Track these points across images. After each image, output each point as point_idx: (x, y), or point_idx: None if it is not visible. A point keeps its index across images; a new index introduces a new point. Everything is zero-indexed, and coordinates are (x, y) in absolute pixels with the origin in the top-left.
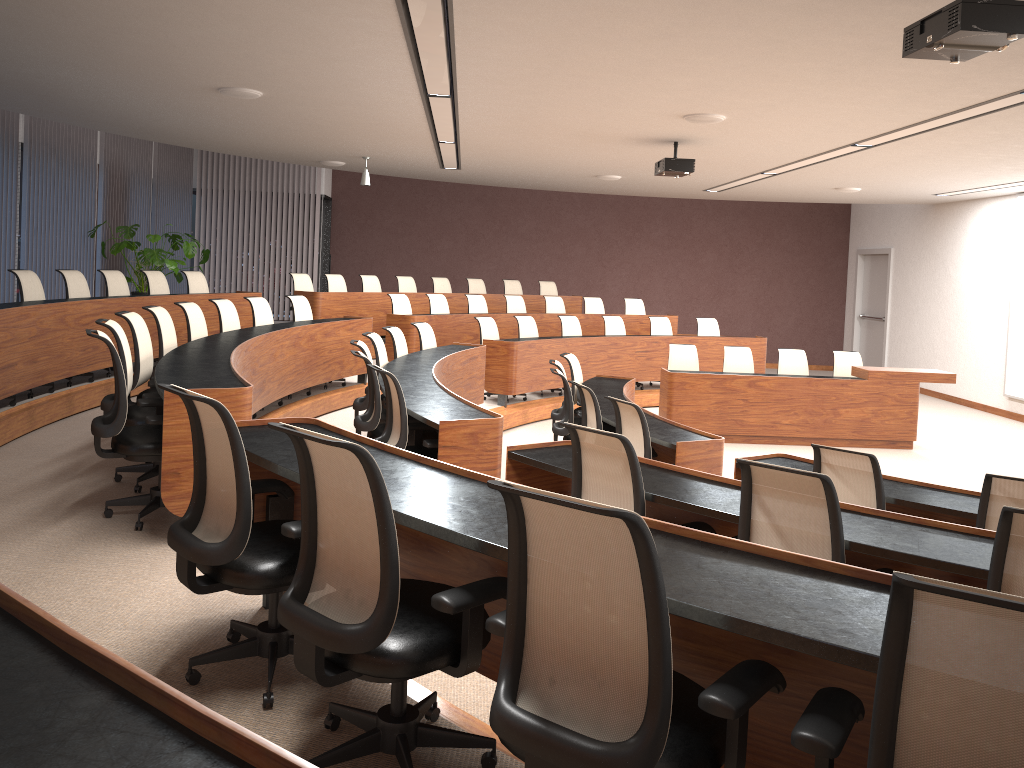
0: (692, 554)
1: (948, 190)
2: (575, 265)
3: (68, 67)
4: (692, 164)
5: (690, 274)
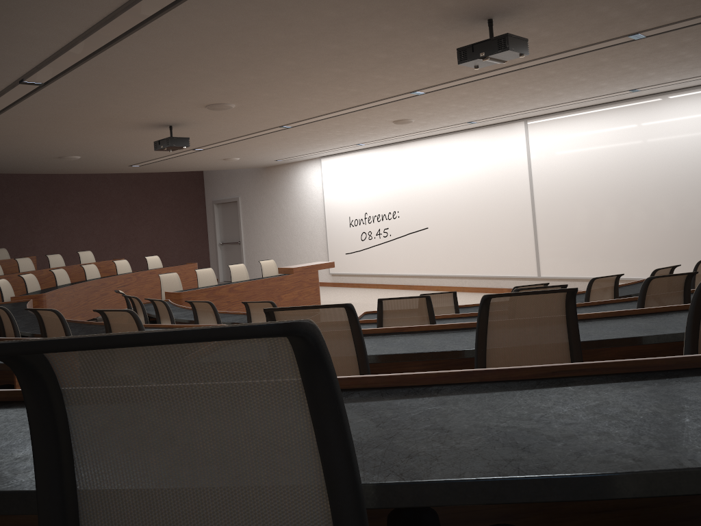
0: (665, 317)
1: (287, 157)
2: (7, 234)
3: None
4: (188, 141)
5: (103, 230)
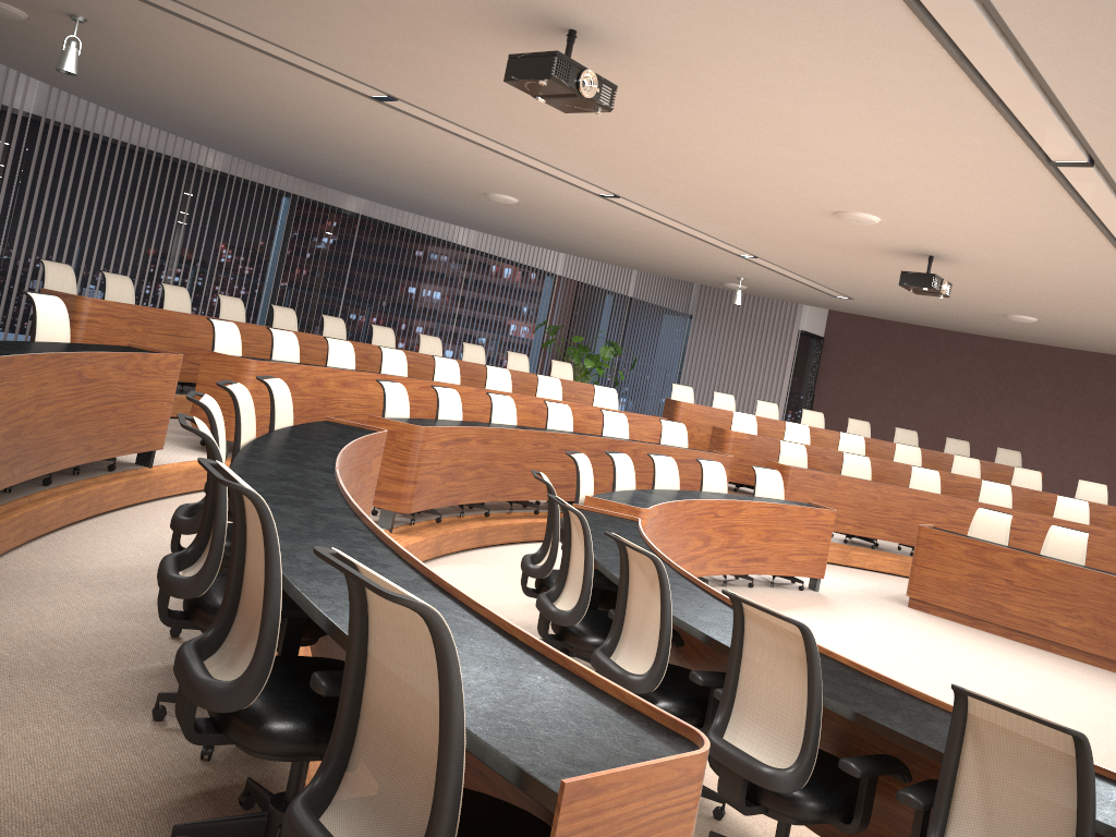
0: (0, 353)
1: None
2: (1100, 446)
3: (389, 179)
4: (931, 279)
5: None
